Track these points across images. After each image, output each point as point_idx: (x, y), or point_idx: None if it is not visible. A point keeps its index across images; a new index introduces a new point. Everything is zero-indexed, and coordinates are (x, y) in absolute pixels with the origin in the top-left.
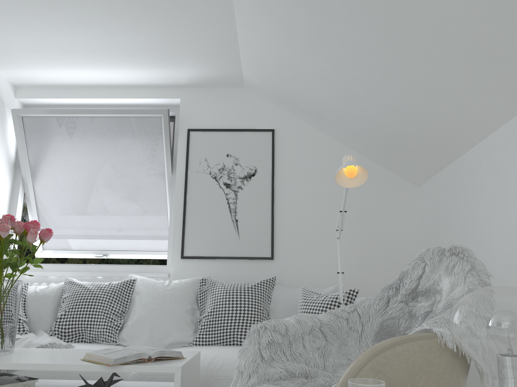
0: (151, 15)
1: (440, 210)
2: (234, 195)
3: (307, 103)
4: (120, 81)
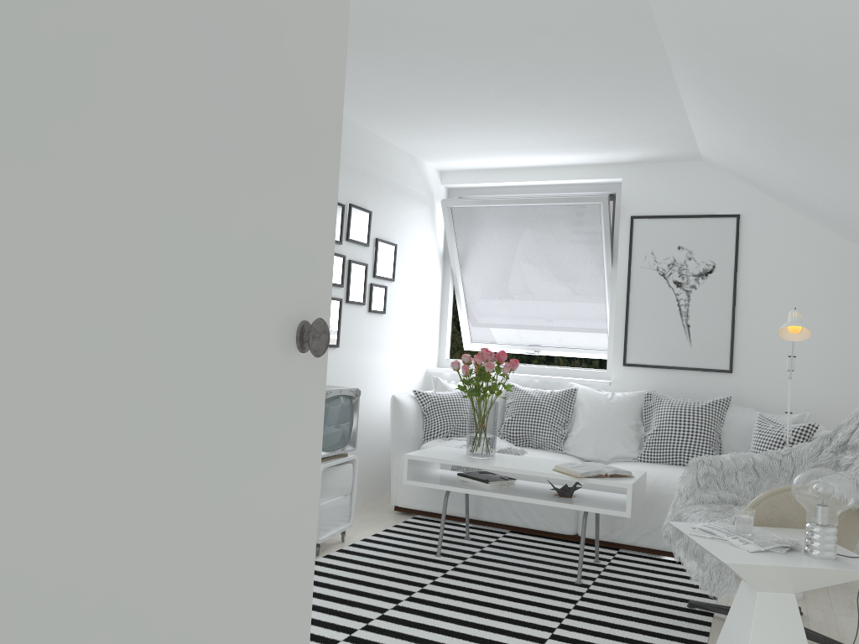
0: (595, 123)
1: None
2: (686, 296)
3: (781, 191)
4: (552, 163)
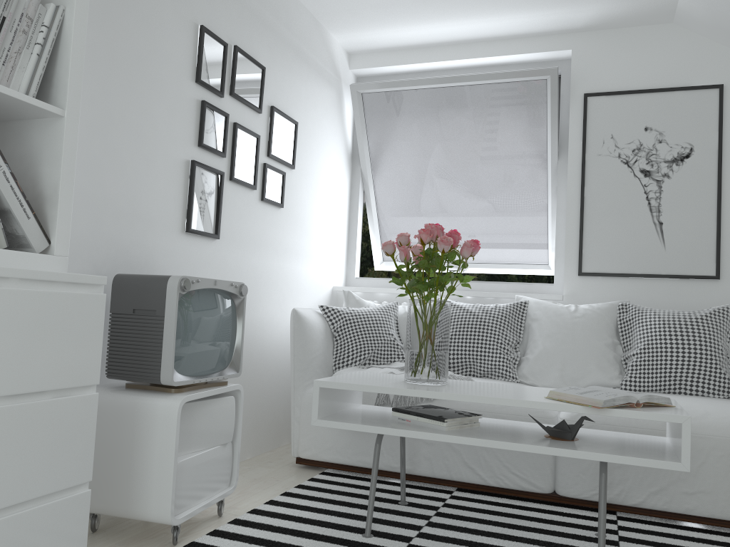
0: None
1: None
2: (657, 187)
3: None
4: (487, 33)
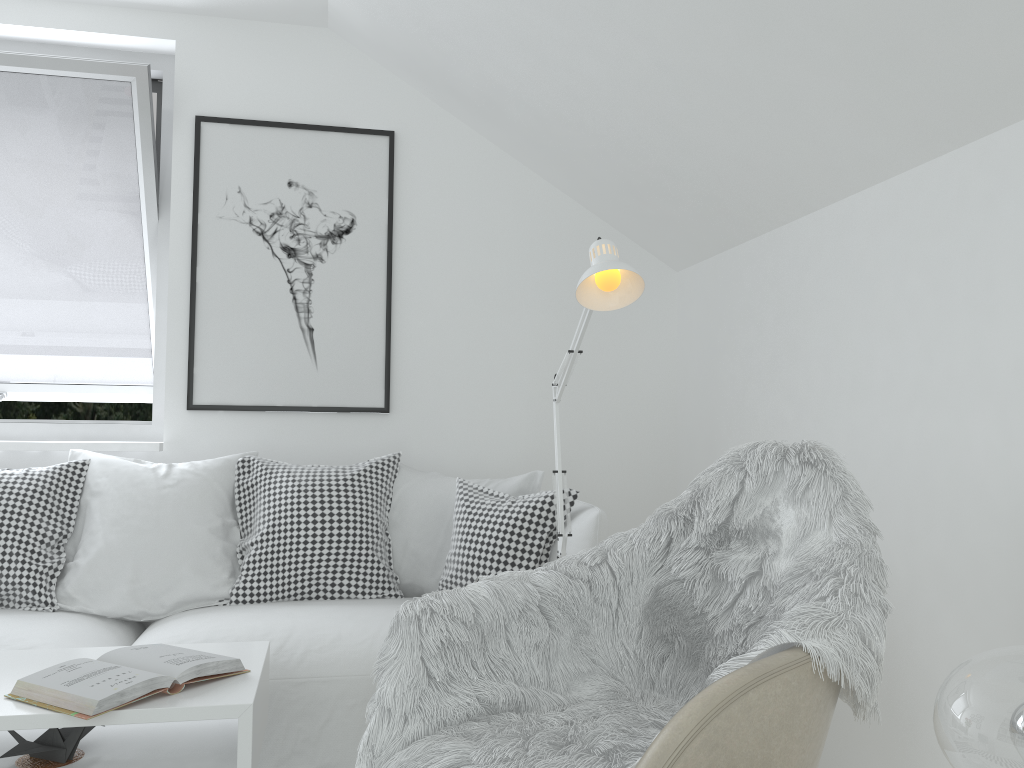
0: None
1: (722, 326)
2: (306, 274)
3: (474, 82)
4: None
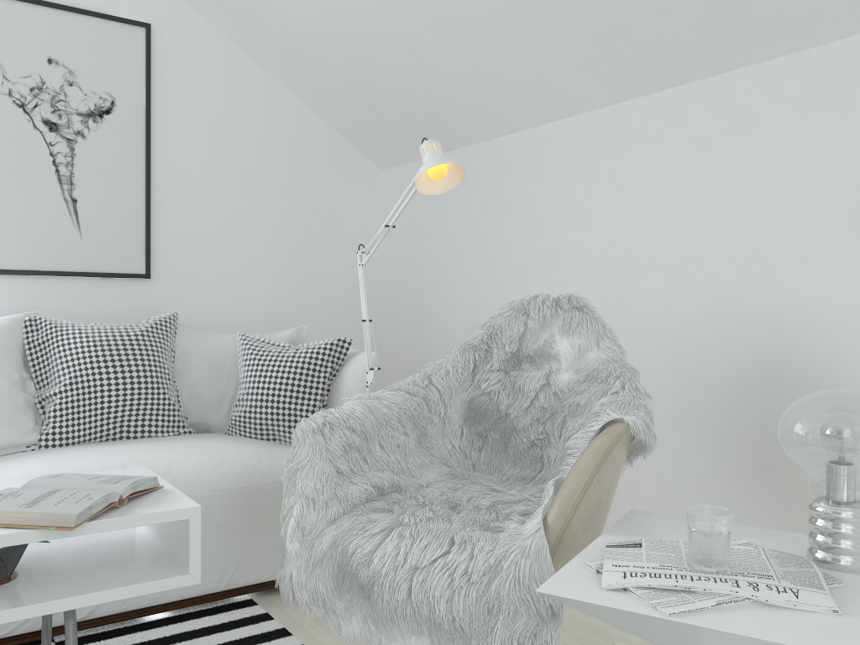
0: None
1: (429, 215)
2: (68, 148)
3: None
4: None
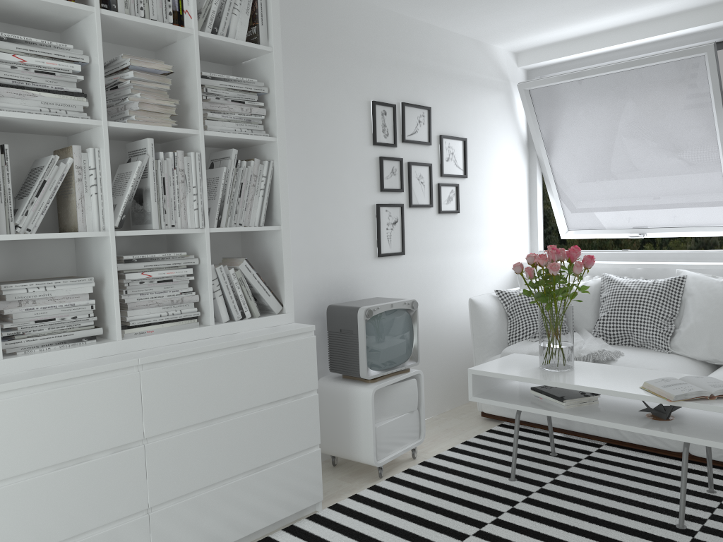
0: None
1: None
2: None
3: None
4: (641, 18)
